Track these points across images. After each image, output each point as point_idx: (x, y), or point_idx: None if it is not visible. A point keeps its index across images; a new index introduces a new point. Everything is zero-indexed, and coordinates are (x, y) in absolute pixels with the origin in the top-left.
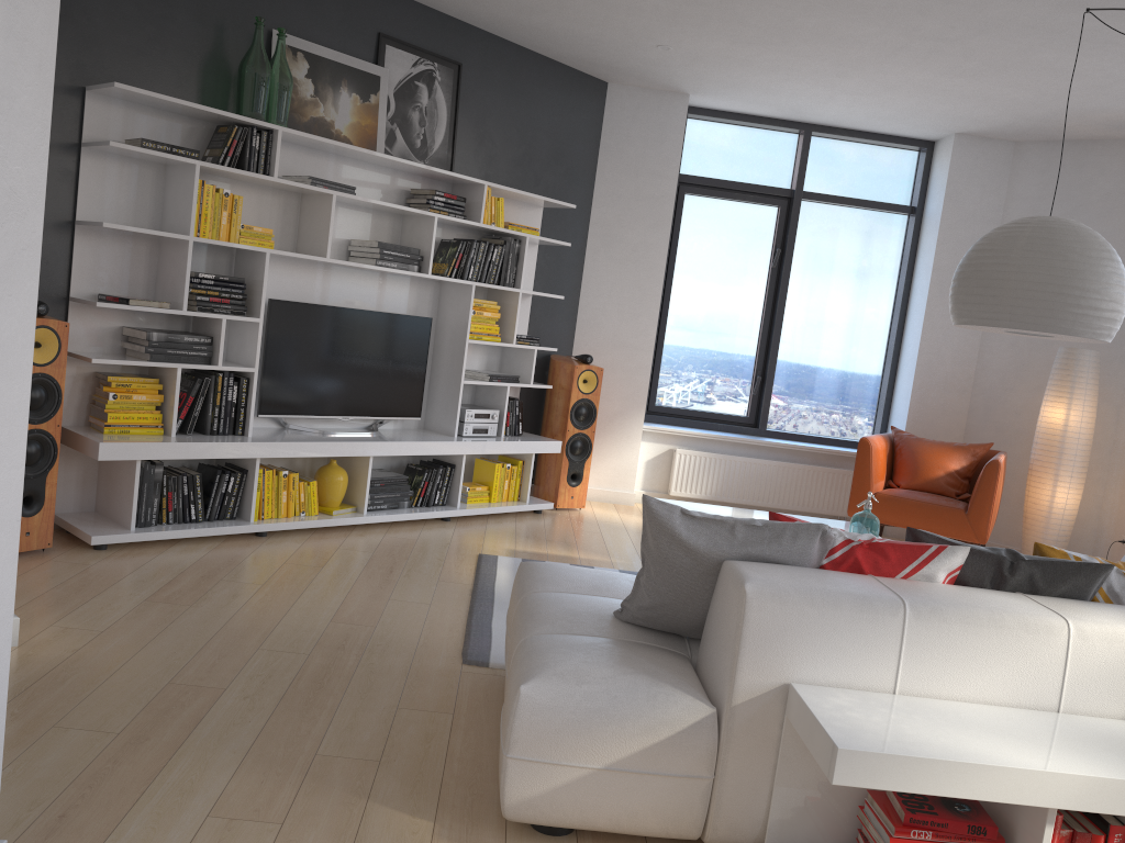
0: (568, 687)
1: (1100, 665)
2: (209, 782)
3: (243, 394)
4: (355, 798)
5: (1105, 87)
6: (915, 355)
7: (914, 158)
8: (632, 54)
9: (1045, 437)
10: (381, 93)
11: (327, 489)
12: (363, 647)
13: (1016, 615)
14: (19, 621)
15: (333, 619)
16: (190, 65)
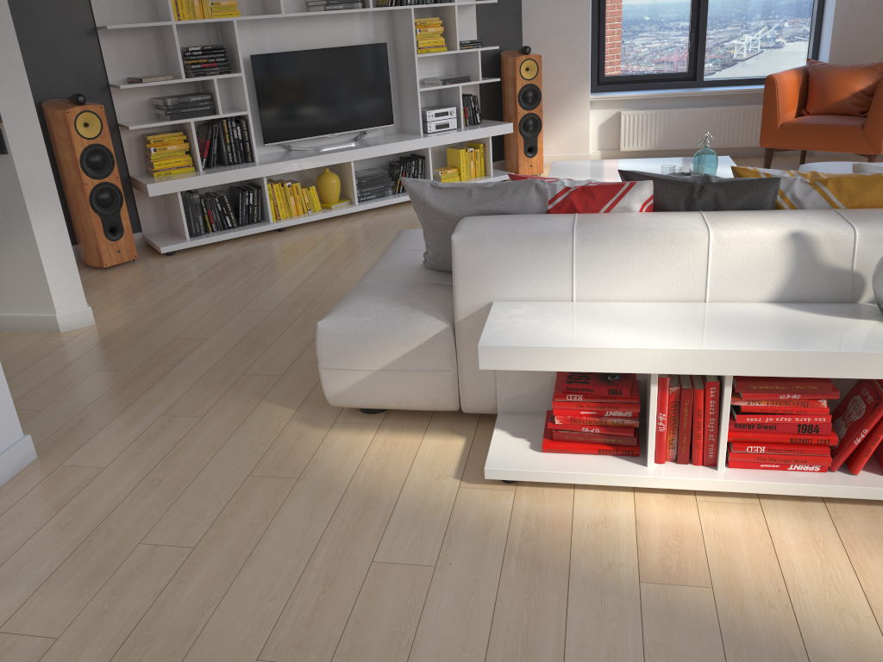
0: (350, 320)
1: (737, 263)
2: (171, 396)
3: (245, 132)
4: (254, 399)
5: None
6: None
7: None
8: None
9: None
10: None
11: (325, 190)
12: (311, 302)
13: (666, 232)
14: (91, 310)
15: (300, 285)
16: None
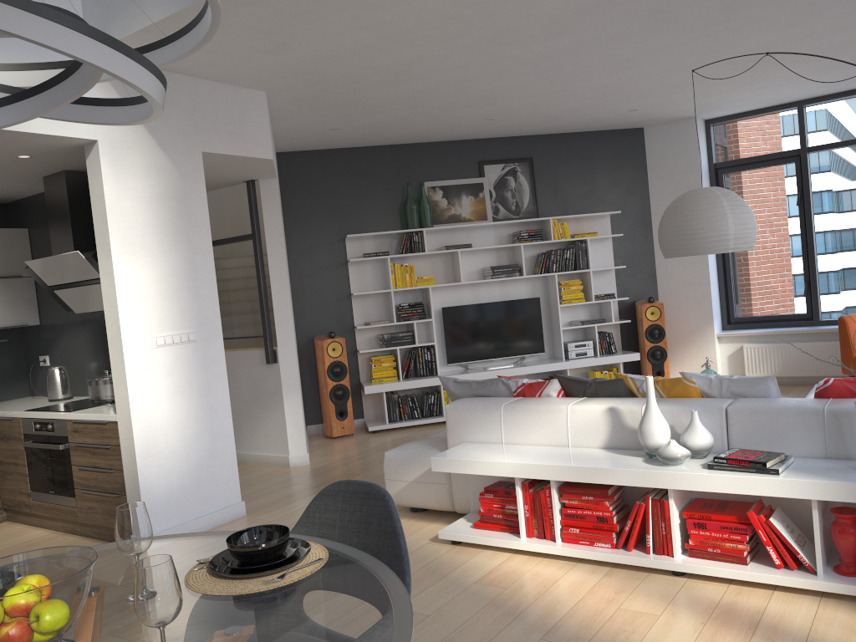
0: (400, 451)
1: (582, 424)
2: None
3: (432, 355)
4: None
5: None
6: None
7: None
8: (625, 116)
9: None
10: (485, 190)
11: None
12: None
13: (547, 405)
14: (308, 455)
15: None
16: (387, 212)
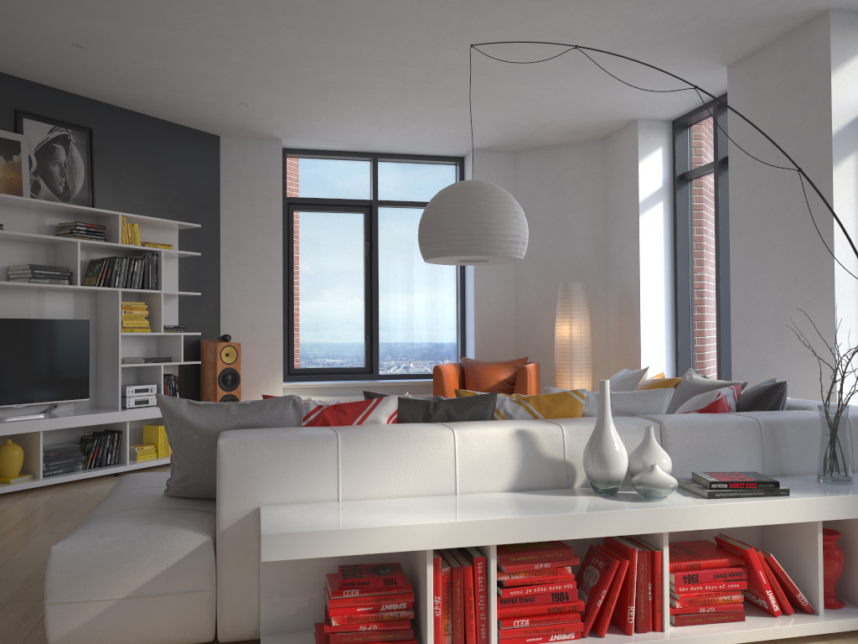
0: (93, 541)
1: (479, 457)
2: None
3: None
4: None
5: (545, 105)
6: (473, 304)
7: (453, 170)
8: (225, 112)
9: (560, 347)
10: (23, 154)
11: (4, 462)
12: None
13: (418, 432)
14: None
15: None
16: None
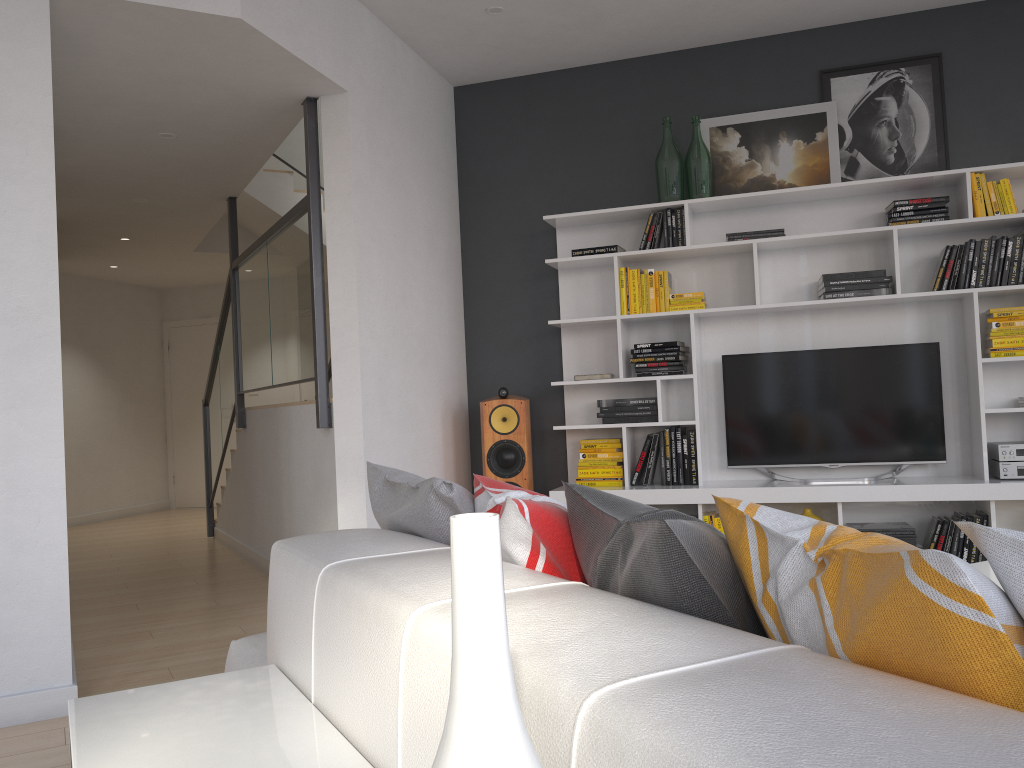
0: (246, 648)
1: (425, 706)
2: None
3: (691, 446)
4: None
5: None
6: None
7: None
8: None
9: None
10: (829, 127)
11: None
12: None
13: (384, 593)
14: None
15: None
16: (633, 179)
